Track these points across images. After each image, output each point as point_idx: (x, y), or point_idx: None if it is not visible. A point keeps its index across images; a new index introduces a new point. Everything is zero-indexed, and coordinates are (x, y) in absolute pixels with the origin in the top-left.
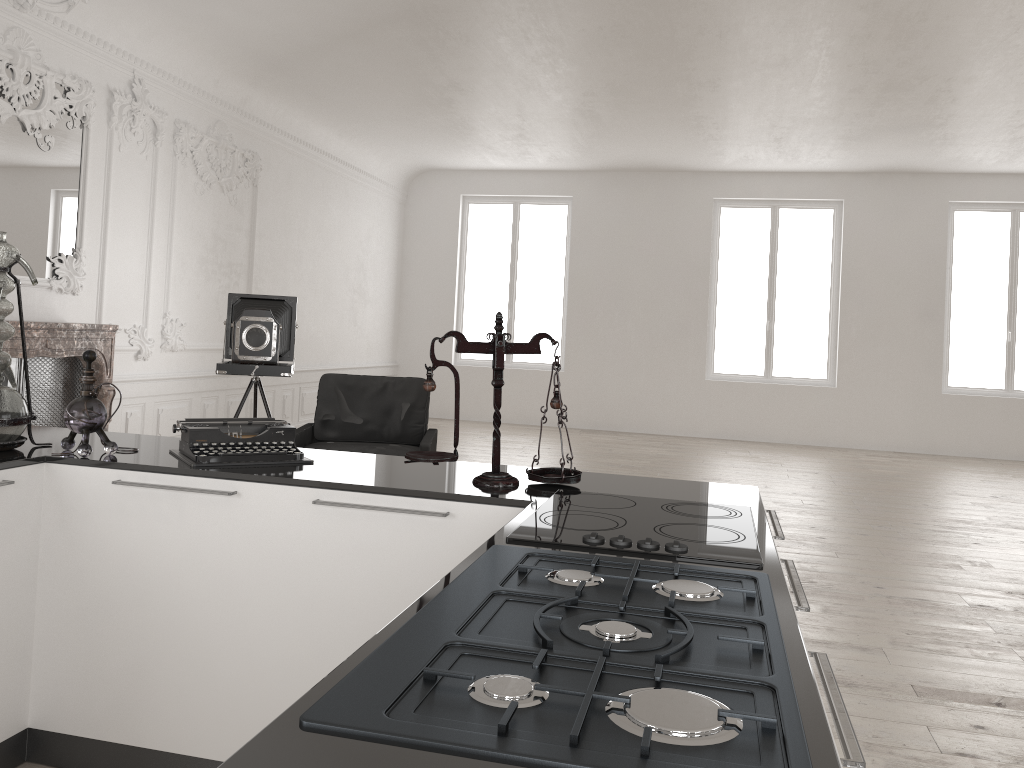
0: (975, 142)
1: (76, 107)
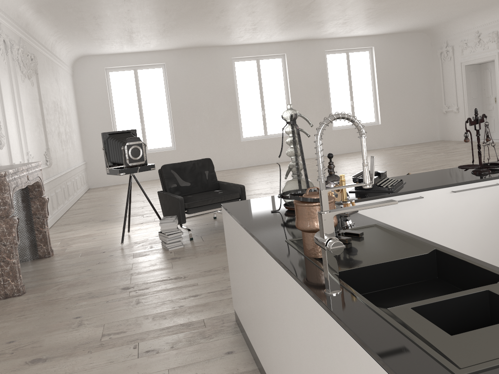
0: (344, 25)
1: None
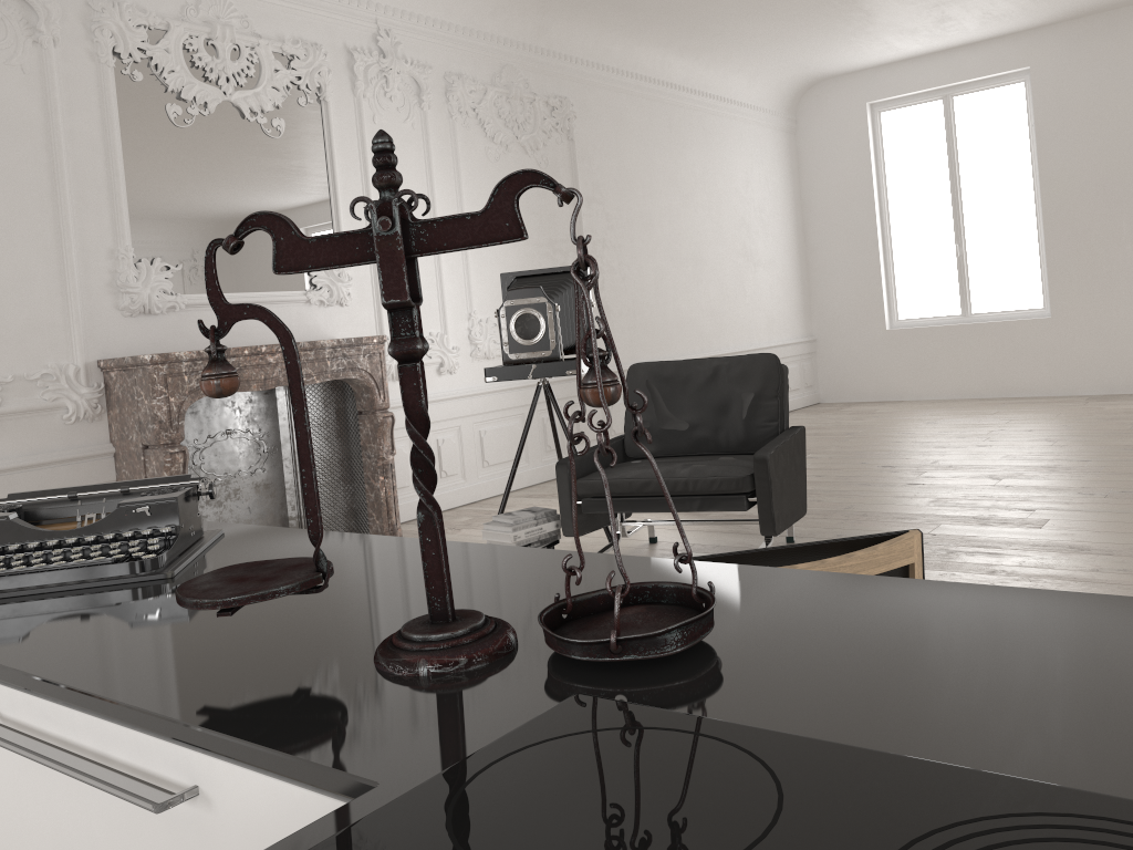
0: None
1: (305, 78)
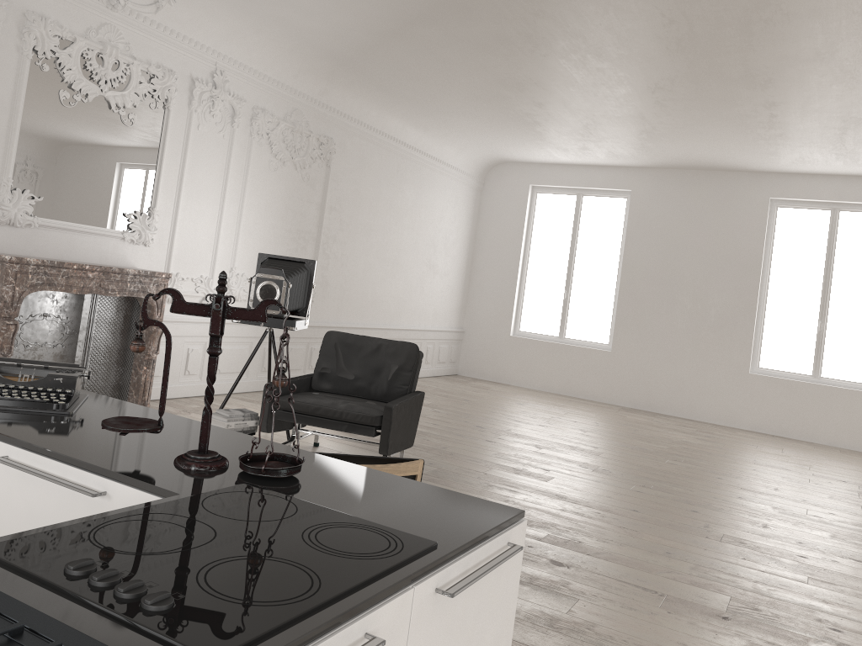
0: None
1: (159, 91)
